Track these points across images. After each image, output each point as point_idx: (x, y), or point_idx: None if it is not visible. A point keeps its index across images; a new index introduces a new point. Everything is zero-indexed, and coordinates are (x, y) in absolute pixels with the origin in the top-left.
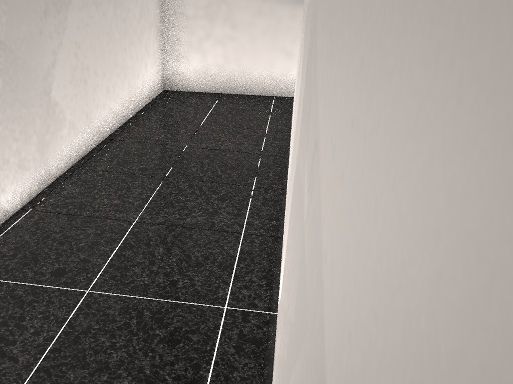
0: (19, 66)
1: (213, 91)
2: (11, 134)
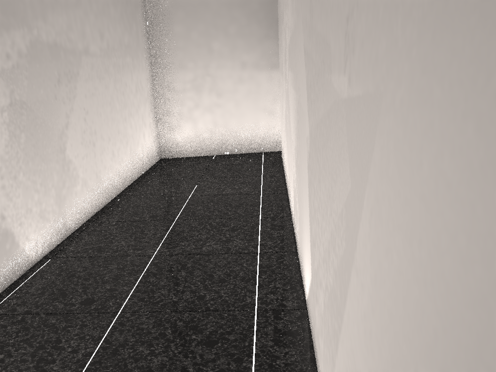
0: (38, 125)
1: (206, 154)
2: (33, 185)
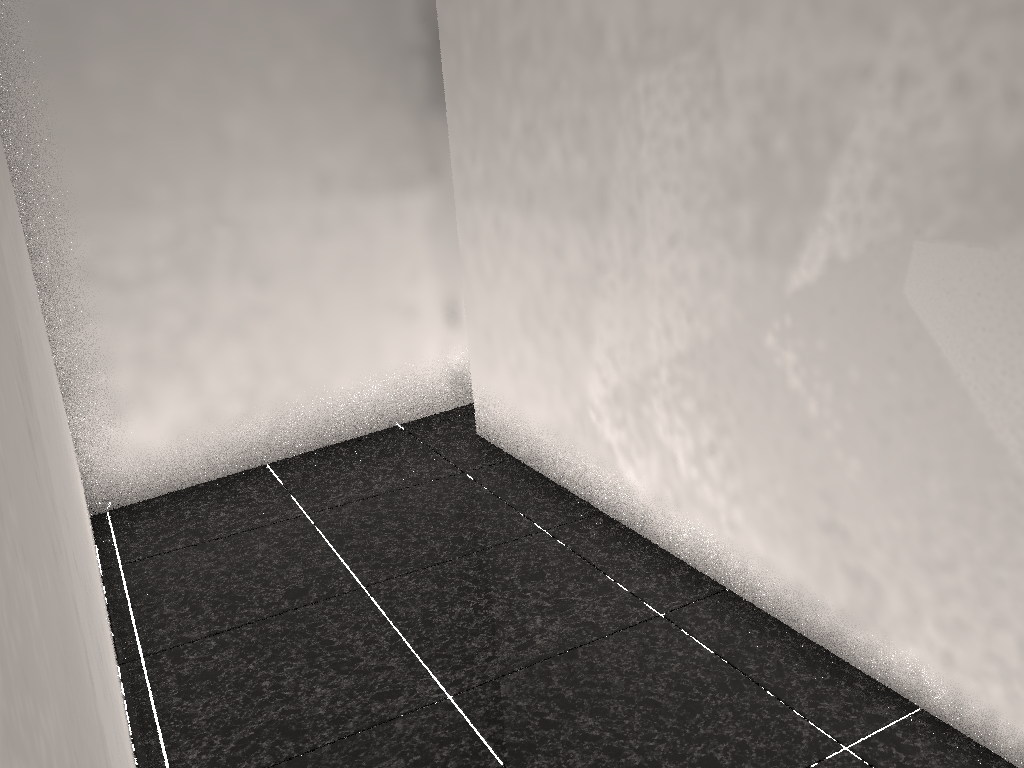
0: None
1: (241, 466)
2: None
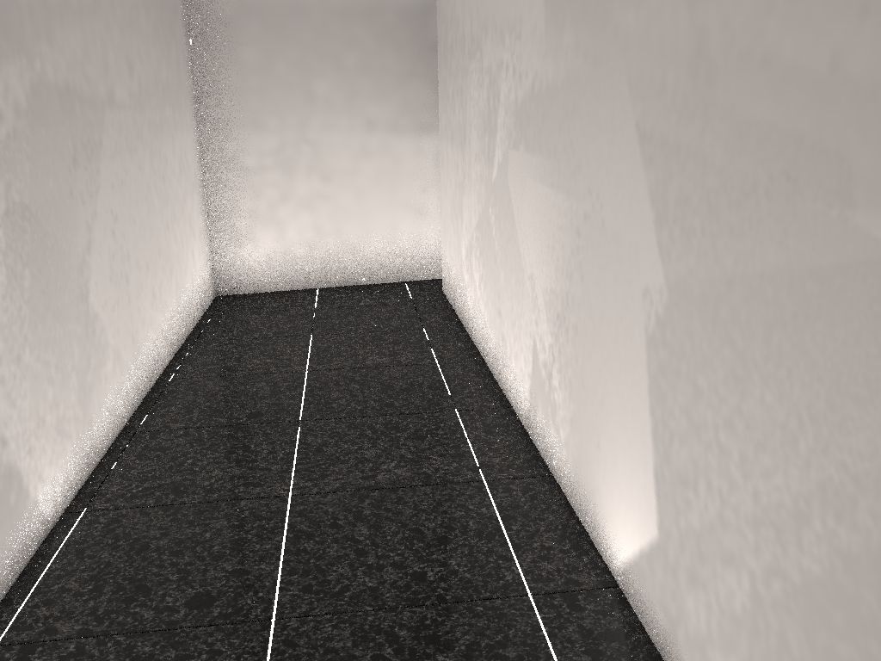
0: (48, 249)
1: (302, 286)
2: (45, 370)
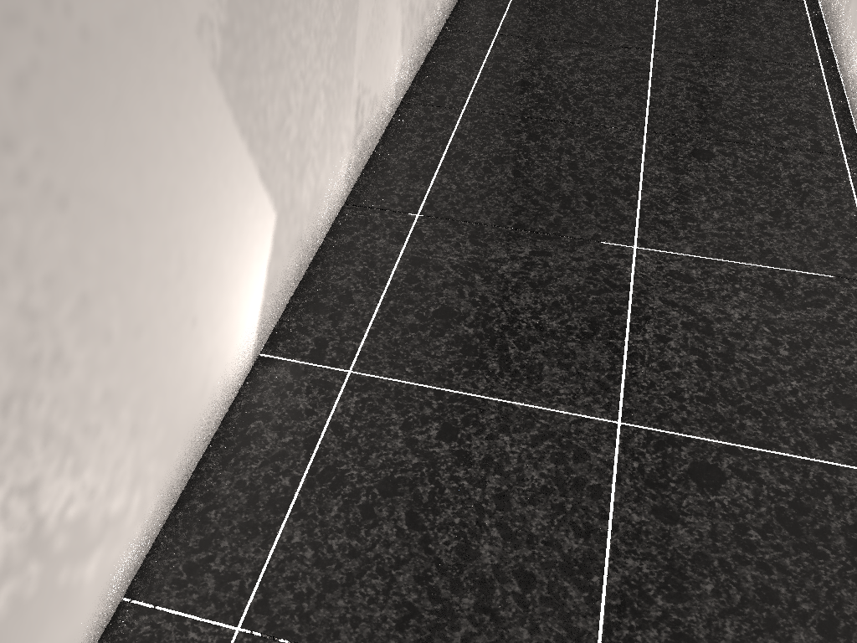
0: None
1: None
2: None
